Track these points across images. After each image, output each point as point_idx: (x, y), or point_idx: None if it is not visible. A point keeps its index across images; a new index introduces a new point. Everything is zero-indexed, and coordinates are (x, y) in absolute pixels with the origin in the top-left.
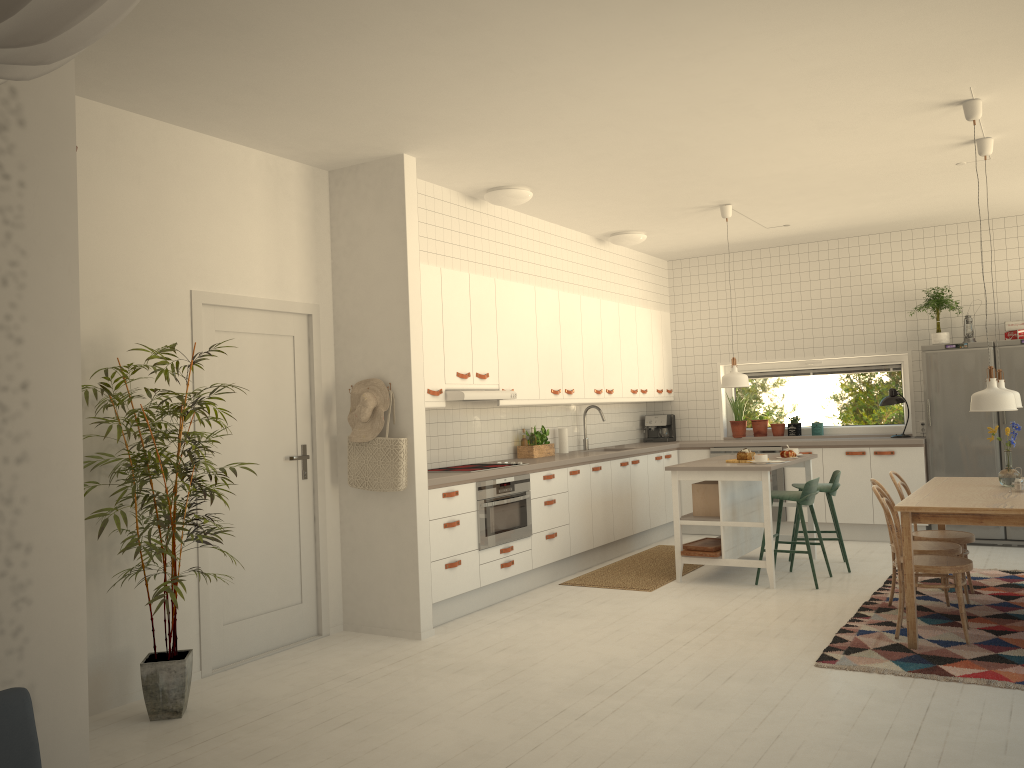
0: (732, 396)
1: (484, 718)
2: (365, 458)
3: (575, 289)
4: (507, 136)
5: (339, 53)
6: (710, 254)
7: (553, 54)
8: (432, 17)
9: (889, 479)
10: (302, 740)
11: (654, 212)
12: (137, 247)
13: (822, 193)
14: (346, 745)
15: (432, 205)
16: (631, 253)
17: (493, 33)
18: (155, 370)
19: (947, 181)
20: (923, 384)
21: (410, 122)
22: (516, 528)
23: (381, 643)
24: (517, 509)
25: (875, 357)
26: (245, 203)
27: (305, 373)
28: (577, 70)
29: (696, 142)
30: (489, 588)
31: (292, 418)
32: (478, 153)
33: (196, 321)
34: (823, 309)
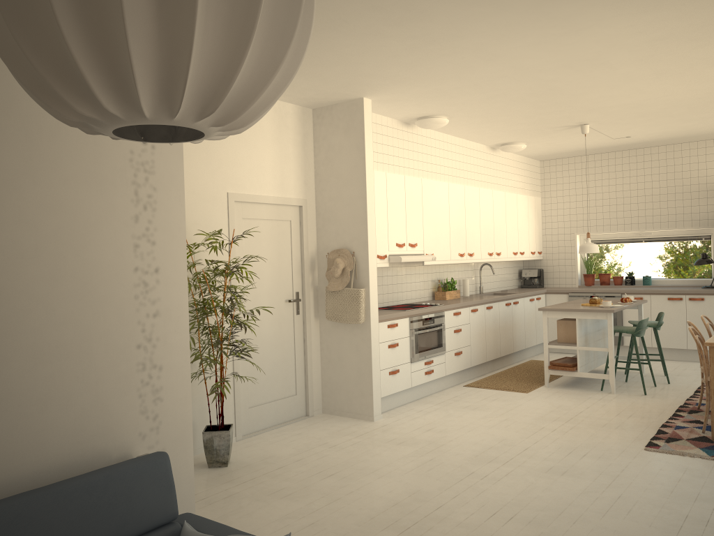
0: (585, 256)
1: (420, 475)
2: (337, 301)
3: (475, 183)
4: (434, 85)
5: (327, 38)
6: (571, 156)
7: (471, 34)
8: (391, 15)
9: (699, 318)
10: (304, 484)
11: (533, 130)
12: (195, 165)
13: (656, 116)
14: (333, 489)
15: (380, 130)
16: (514, 156)
17: (431, 23)
18: (209, 246)
19: None
20: None
21: (370, 78)
22: (435, 348)
23: (348, 422)
24: (436, 335)
25: (691, 230)
26: (260, 133)
27: (298, 245)
28: (486, 43)
29: (566, 85)
30: (417, 388)
31: (290, 274)
32: (413, 96)
33: (231, 212)
34: (653, 195)
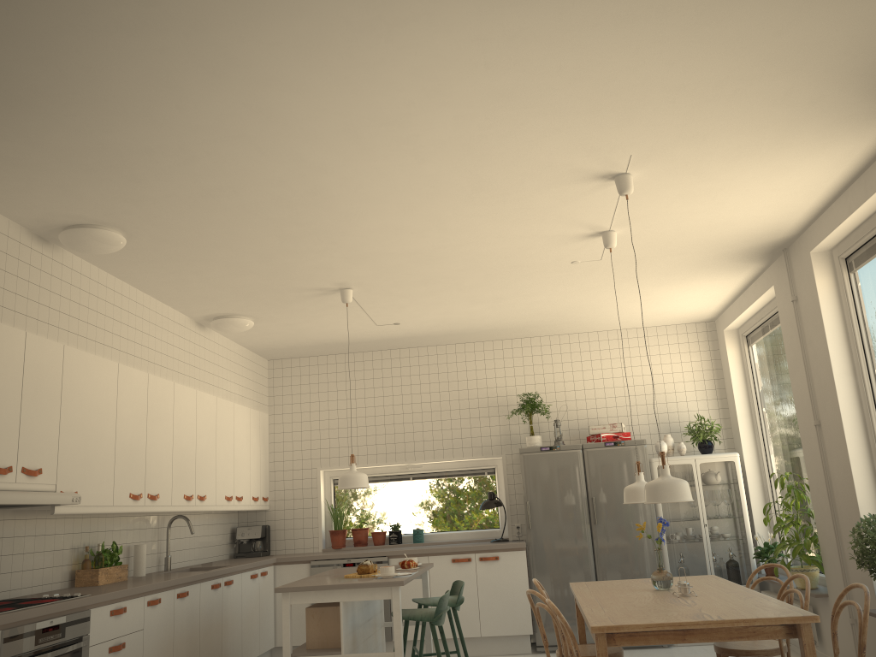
0: (332, 503)
1: None
2: None
3: (169, 374)
4: (99, 130)
5: None
6: (313, 354)
7: None
8: None
9: (495, 586)
10: None
11: (268, 291)
12: None
13: (443, 285)
14: None
15: None
16: (233, 345)
17: None
18: None
19: (555, 283)
20: (522, 486)
21: None
22: None
23: None
24: None
25: (472, 461)
26: None
27: None
28: (217, 11)
29: (340, 187)
30: None
31: None
32: (54, 156)
33: None
34: (424, 413)
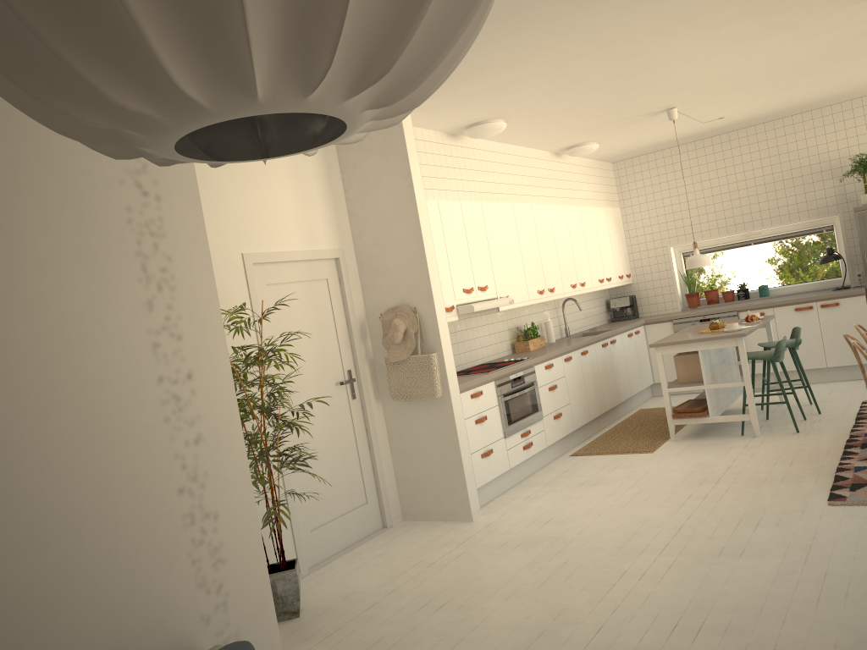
0: (683, 272)
1: (559, 587)
2: (402, 374)
3: (544, 200)
4: (491, 78)
5: None
6: (650, 152)
7: (542, 1)
8: None
9: (837, 327)
10: (411, 626)
11: (608, 124)
12: None
13: (758, 86)
14: (450, 626)
15: (423, 147)
16: (583, 161)
17: None
18: (232, 328)
19: None
20: (858, 241)
21: None
22: (530, 414)
23: (440, 528)
24: (529, 398)
25: (809, 222)
26: (272, 170)
27: (341, 309)
28: (561, 12)
29: (655, 58)
30: (516, 468)
31: (336, 349)
32: (463, 96)
33: (250, 279)
34: (757, 186)
